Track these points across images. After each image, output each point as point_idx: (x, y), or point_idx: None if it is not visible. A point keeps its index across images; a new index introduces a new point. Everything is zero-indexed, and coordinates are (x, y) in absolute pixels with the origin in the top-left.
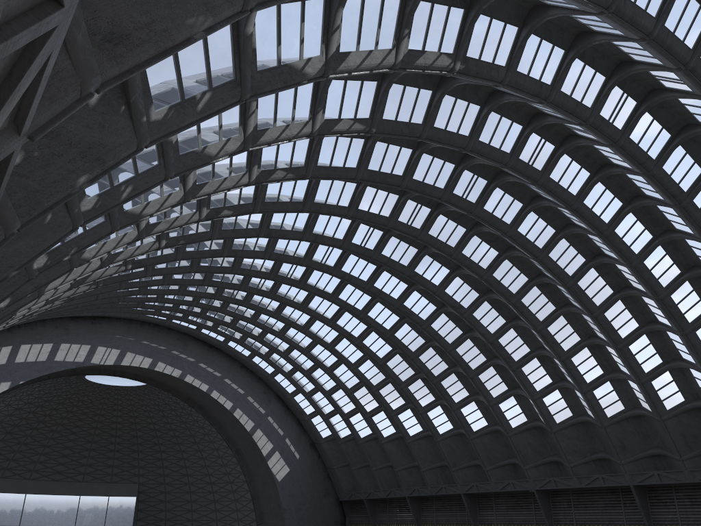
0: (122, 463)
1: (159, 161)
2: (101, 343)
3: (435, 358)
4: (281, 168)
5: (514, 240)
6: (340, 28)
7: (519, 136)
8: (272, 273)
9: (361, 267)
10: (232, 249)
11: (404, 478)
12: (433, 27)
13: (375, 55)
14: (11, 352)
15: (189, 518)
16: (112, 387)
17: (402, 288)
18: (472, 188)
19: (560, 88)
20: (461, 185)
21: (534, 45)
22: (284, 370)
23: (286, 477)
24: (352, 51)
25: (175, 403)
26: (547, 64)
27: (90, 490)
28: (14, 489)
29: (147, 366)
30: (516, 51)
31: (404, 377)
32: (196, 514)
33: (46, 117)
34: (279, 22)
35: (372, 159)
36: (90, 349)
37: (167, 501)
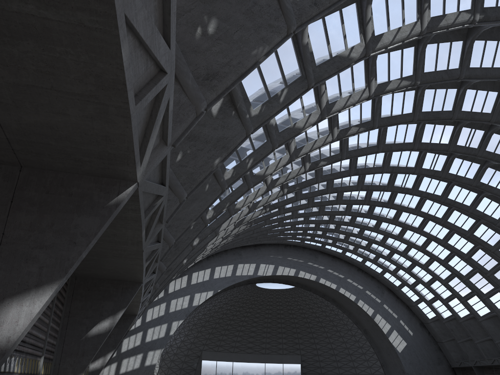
0: (288, 341)
1: (266, 139)
2: (262, 261)
3: None
4: (354, 125)
5: None
6: (372, 19)
7: None
8: (366, 200)
9: (434, 185)
10: (333, 187)
11: None
12: None
13: (404, 30)
14: (210, 272)
15: None
16: (273, 290)
17: (473, 197)
18: None
19: None
20: None
21: None
22: (389, 270)
23: (404, 349)
24: (384, 32)
25: (316, 298)
26: None
27: (270, 359)
28: (225, 359)
29: (293, 274)
30: None
31: (489, 266)
32: None
33: (179, 132)
34: (326, 29)
35: (423, 103)
36: (255, 266)
37: (321, 367)
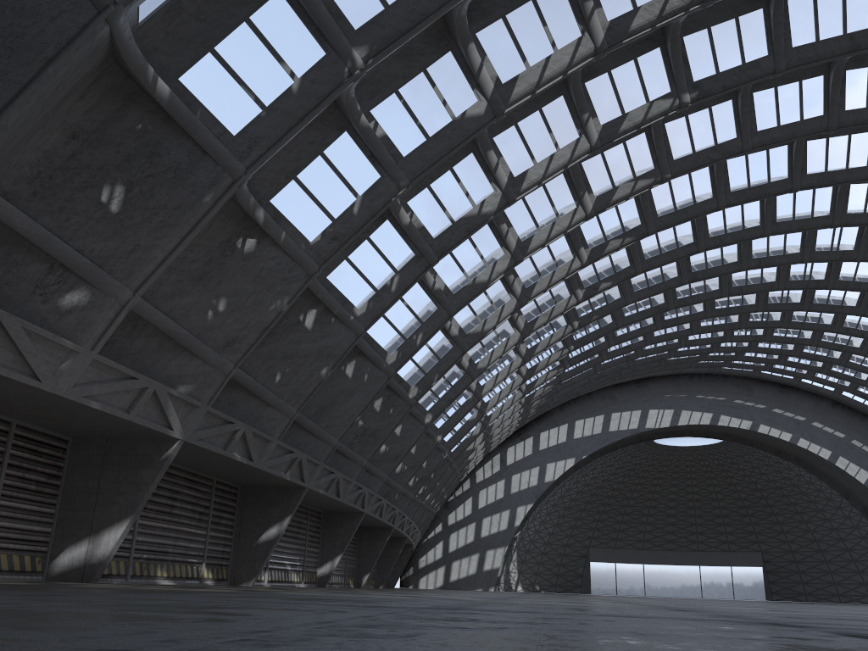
0: (735, 529)
1: (437, 306)
2: (651, 406)
3: None
4: (613, 237)
5: None
6: (503, 161)
7: None
8: (758, 304)
9: None
10: (678, 299)
11: None
12: (625, 88)
13: (560, 155)
14: (568, 429)
15: (834, 592)
16: (690, 448)
17: None
18: None
19: None
20: None
21: (807, 6)
22: None
23: None
24: (529, 168)
25: (767, 458)
26: (845, 11)
27: (709, 560)
28: (629, 559)
29: (708, 422)
30: (773, 33)
31: None
32: (840, 587)
33: (210, 393)
34: (435, 197)
35: (731, 179)
36: (641, 414)
37: (800, 572)
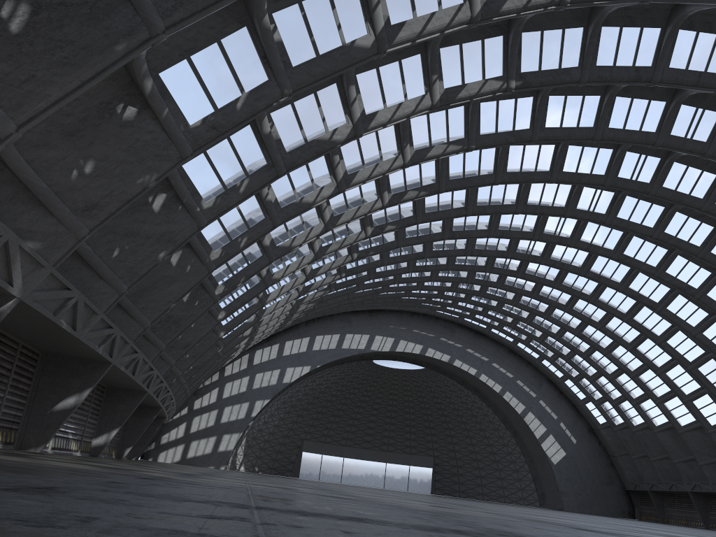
0: (418, 437)
1: (264, 216)
2: (378, 333)
3: (687, 342)
4: (412, 189)
5: (714, 215)
6: (360, 98)
7: (663, 113)
8: (487, 266)
9: (572, 254)
10: (433, 251)
11: (683, 471)
12: (469, 62)
13: (406, 105)
14: (309, 342)
15: (480, 492)
16: (398, 370)
17: (624, 271)
18: (641, 168)
19: (667, 66)
20: (626, 167)
21: (614, 35)
22: (546, 355)
23: (562, 460)
24: (379, 110)
25: (453, 385)
26: (638, 48)
27: (394, 459)
28: (334, 452)
29: (418, 352)
30: (586, 50)
31: (660, 362)
32: (485, 488)
33: (59, 255)
34: (296, 115)
35: (509, 162)
36: (369, 338)
37: (459, 475)
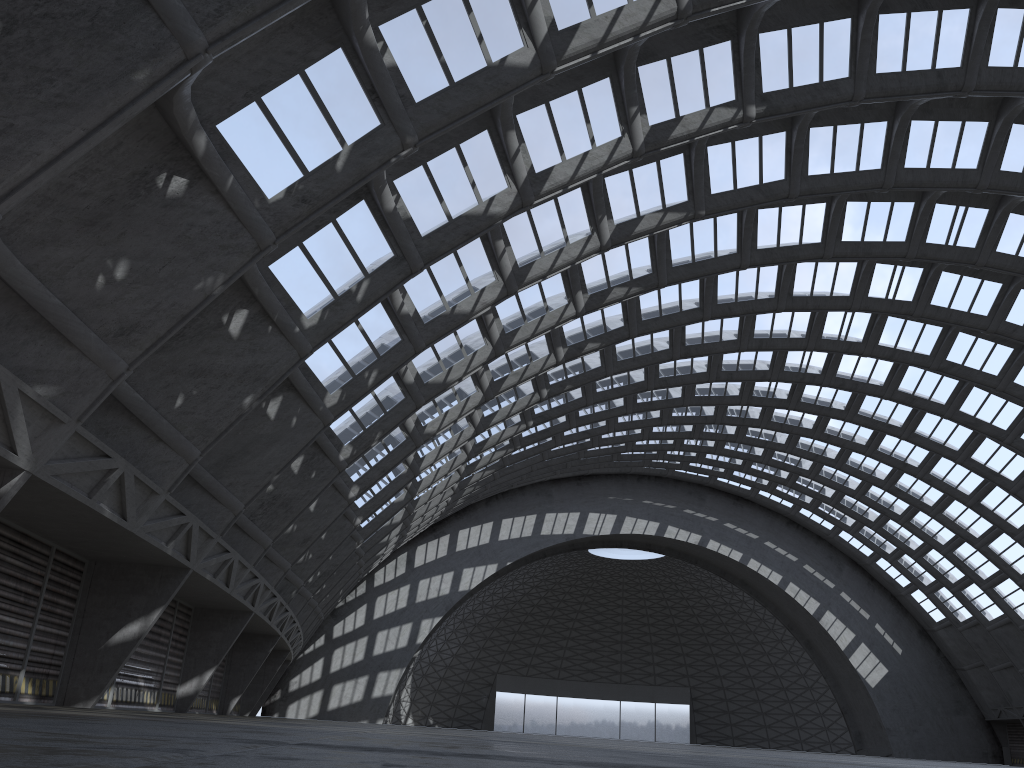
0: (664, 660)
1: (401, 337)
2: (592, 508)
3: None
4: (618, 285)
5: None
6: (525, 149)
7: (986, 138)
8: (742, 396)
9: (868, 367)
10: (659, 378)
11: None
12: (683, 84)
13: (595, 155)
14: (492, 529)
15: (764, 736)
16: (626, 562)
17: (950, 387)
18: (960, 226)
19: (985, 64)
20: (937, 228)
21: (898, 26)
22: (845, 524)
23: (883, 681)
24: (555, 165)
25: (710, 579)
26: (938, 42)
27: (631, 694)
28: (542, 690)
29: (653, 533)
30: (859, 51)
31: (1019, 521)
32: (771, 731)
33: (84, 404)
34: (432, 180)
35: (759, 234)
36: (579, 517)
37: (730, 712)
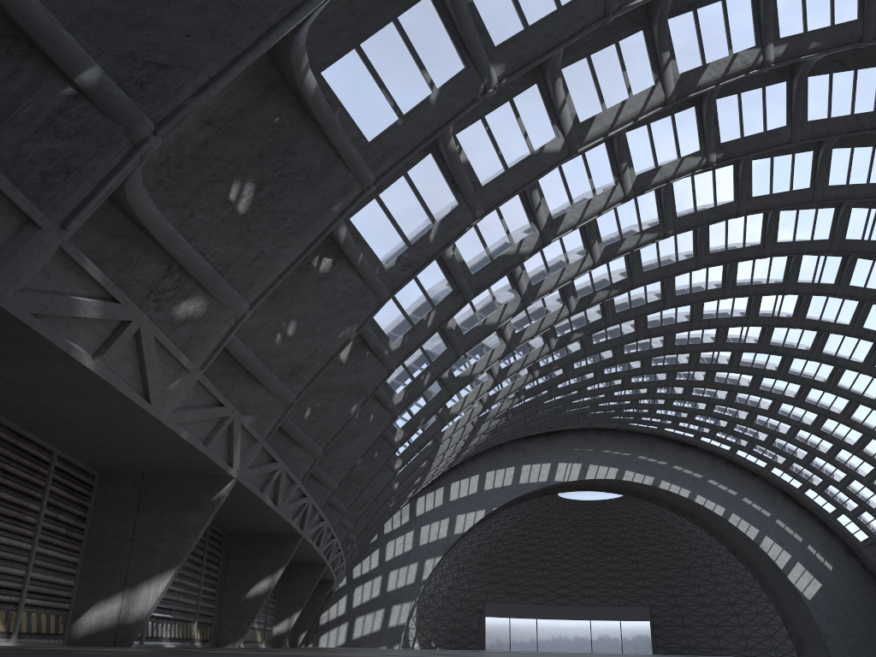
0: (625, 583)
1: (446, 346)
2: (560, 459)
3: None
4: (601, 289)
5: None
6: (544, 201)
7: None
8: (691, 363)
9: (796, 335)
10: (625, 354)
11: None
12: (660, 142)
13: (596, 201)
14: (479, 480)
15: (716, 645)
16: (590, 502)
17: (866, 348)
18: (873, 225)
19: None
20: (854, 226)
21: (823, 84)
22: (777, 462)
23: (818, 594)
24: (566, 211)
25: (662, 513)
26: (855, 93)
27: (599, 614)
28: (523, 614)
29: (613, 477)
30: (793, 105)
31: None
32: (722, 640)
33: (270, 427)
34: (478, 231)
35: (711, 241)
36: (550, 467)
37: (685, 626)
